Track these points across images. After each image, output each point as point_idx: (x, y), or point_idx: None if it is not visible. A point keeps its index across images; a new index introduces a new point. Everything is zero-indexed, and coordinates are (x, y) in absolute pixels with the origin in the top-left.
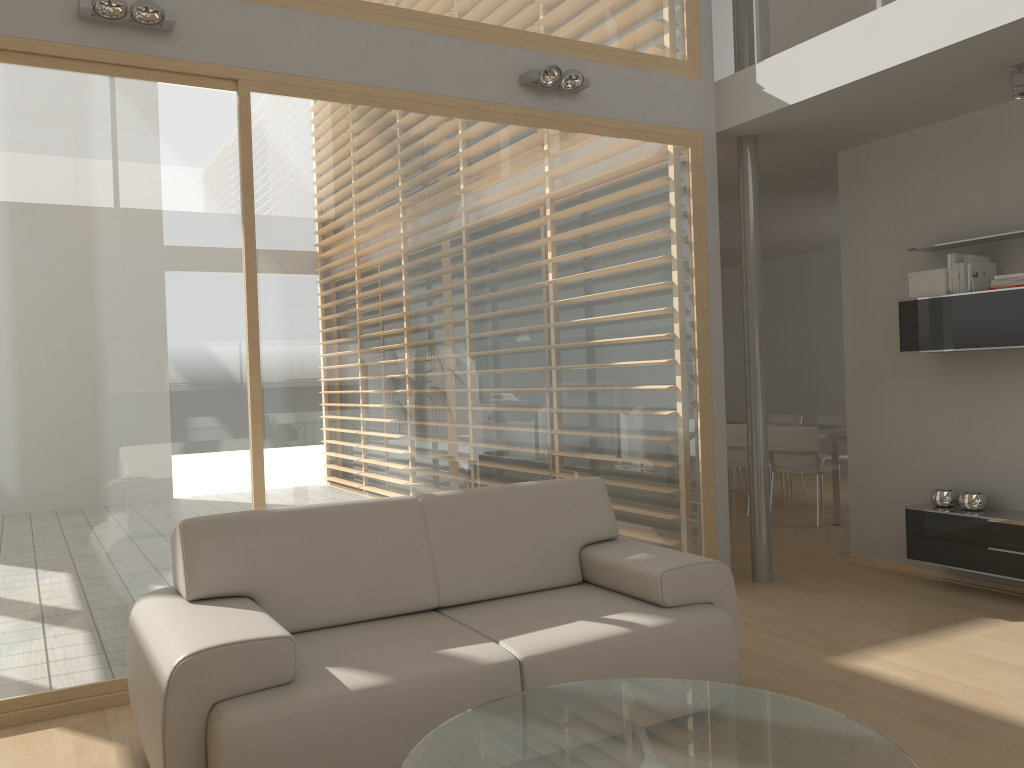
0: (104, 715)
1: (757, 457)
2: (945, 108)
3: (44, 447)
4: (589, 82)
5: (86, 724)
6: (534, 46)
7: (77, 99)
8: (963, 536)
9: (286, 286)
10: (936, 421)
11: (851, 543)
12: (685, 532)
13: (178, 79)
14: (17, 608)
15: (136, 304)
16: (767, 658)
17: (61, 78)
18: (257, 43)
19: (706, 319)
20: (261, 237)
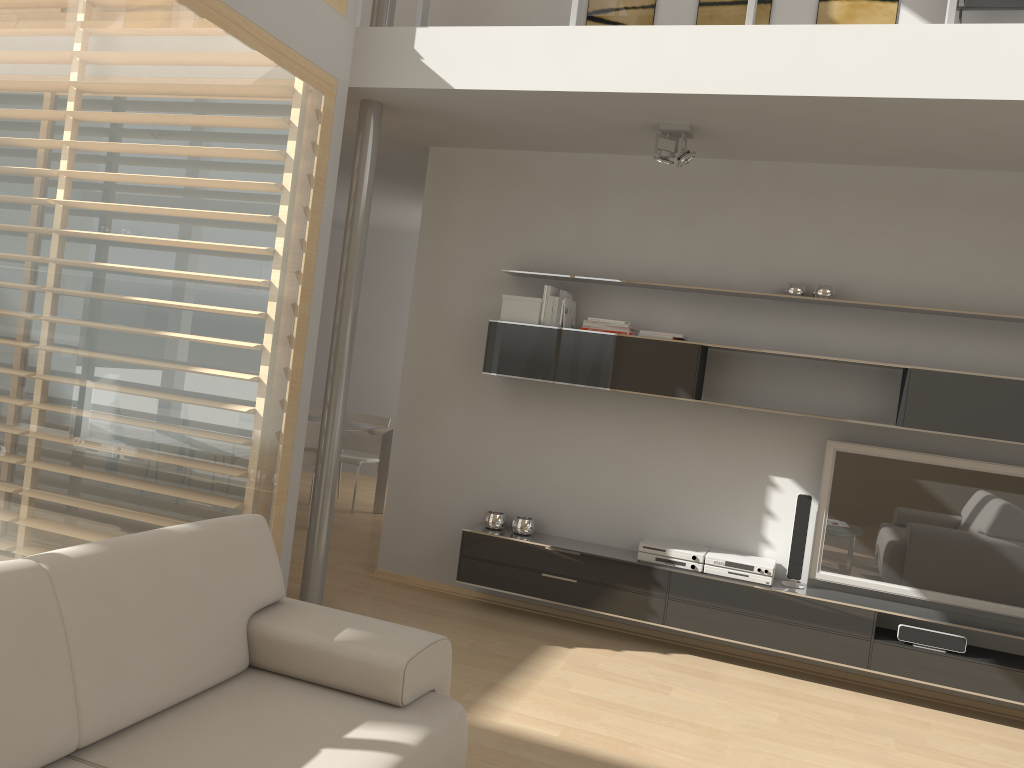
0: None
1: (329, 468)
2: (563, 142)
3: None
4: None
5: None
6: None
7: None
8: (519, 561)
9: None
10: (493, 443)
11: (380, 557)
12: None
13: None
14: None
15: None
16: None
17: None
18: None
19: (308, 303)
20: None
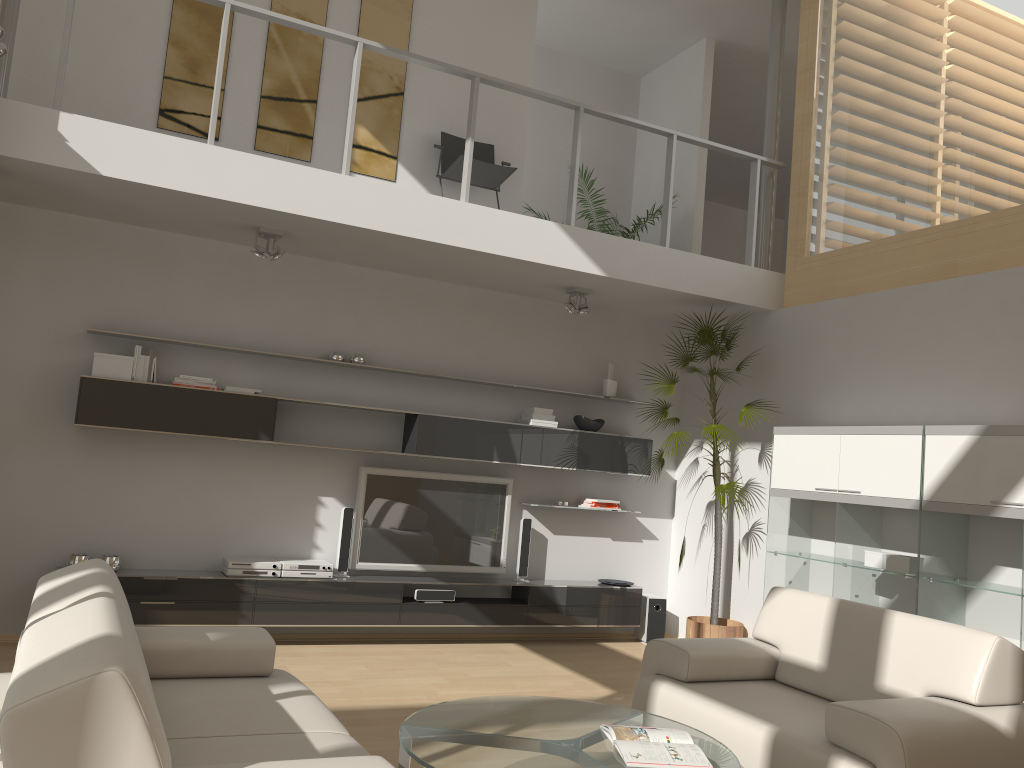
0: None
1: None
2: (151, 221)
3: None
4: None
5: None
6: None
7: None
8: None
9: None
10: (67, 490)
11: None
12: None
13: None
14: None
15: None
16: None
17: None
18: None
19: None
20: None
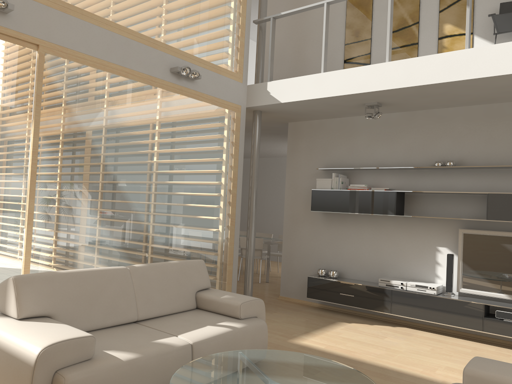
0: None
1: (250, 252)
2: (336, 114)
3: None
4: (201, 77)
5: None
6: (178, 55)
7: None
8: (330, 288)
9: (52, 154)
10: (320, 240)
11: (280, 290)
12: (219, 285)
13: (7, 38)
14: None
15: None
16: None
17: None
18: (51, 28)
19: (235, 189)
20: (42, 127)
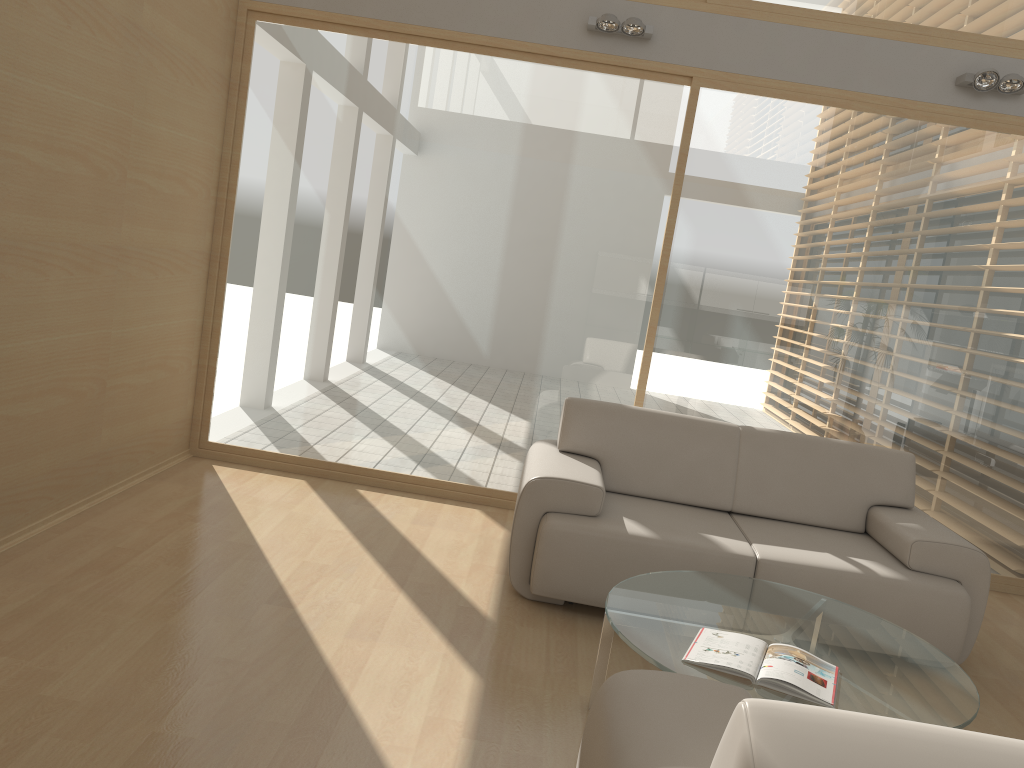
0: (507, 513)
1: None
2: None
3: (507, 328)
4: None
5: (495, 514)
6: (981, 48)
7: (575, 89)
8: None
9: (694, 243)
10: None
11: None
12: None
13: (648, 76)
14: (472, 428)
15: (584, 241)
16: None
17: (567, 74)
18: (714, 48)
19: None
20: (683, 202)
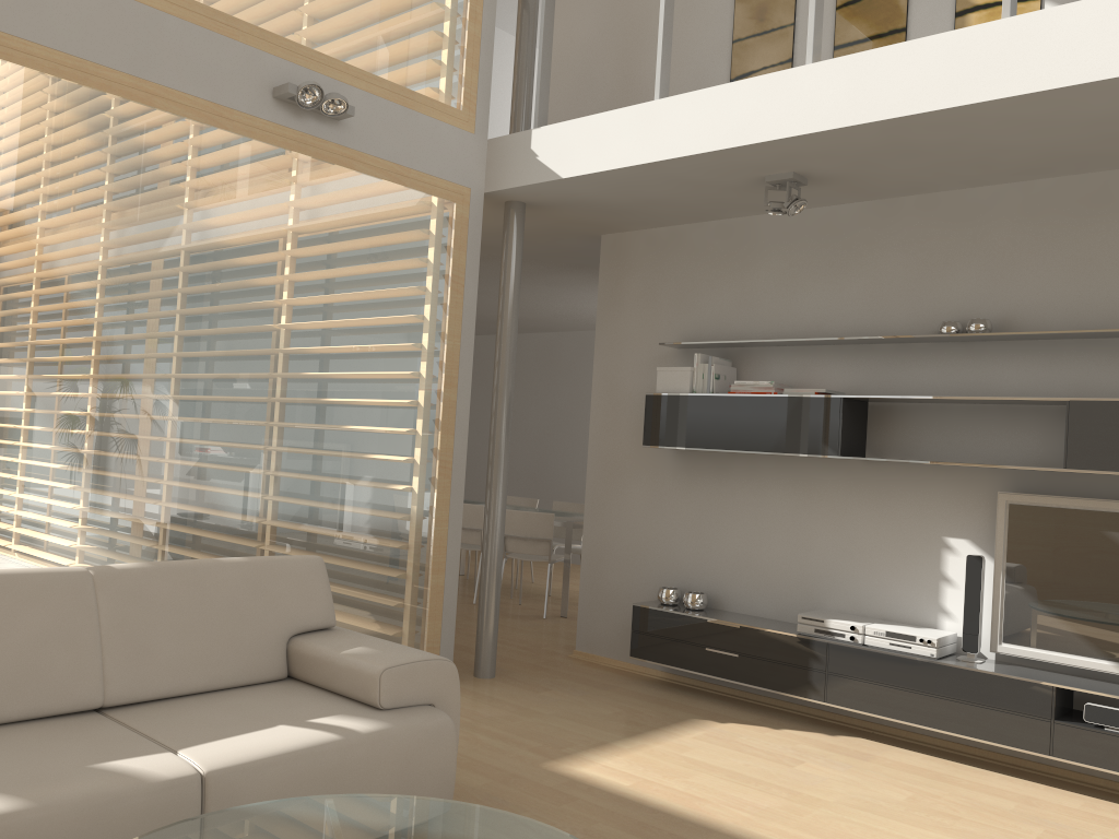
0: None
1: (492, 543)
2: (705, 210)
3: None
4: (354, 111)
5: None
6: (295, 58)
7: None
8: (684, 636)
9: None
10: (669, 518)
11: (577, 638)
12: (408, 621)
13: None
14: None
15: None
16: (484, 763)
17: None
18: None
19: (454, 389)
20: None
